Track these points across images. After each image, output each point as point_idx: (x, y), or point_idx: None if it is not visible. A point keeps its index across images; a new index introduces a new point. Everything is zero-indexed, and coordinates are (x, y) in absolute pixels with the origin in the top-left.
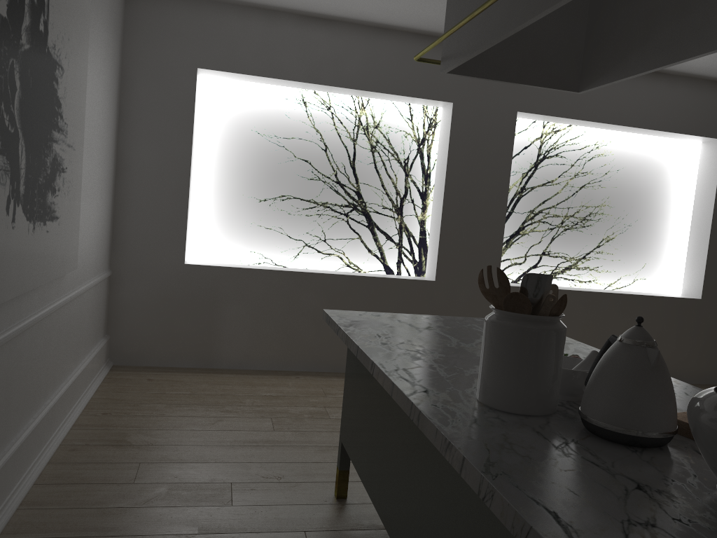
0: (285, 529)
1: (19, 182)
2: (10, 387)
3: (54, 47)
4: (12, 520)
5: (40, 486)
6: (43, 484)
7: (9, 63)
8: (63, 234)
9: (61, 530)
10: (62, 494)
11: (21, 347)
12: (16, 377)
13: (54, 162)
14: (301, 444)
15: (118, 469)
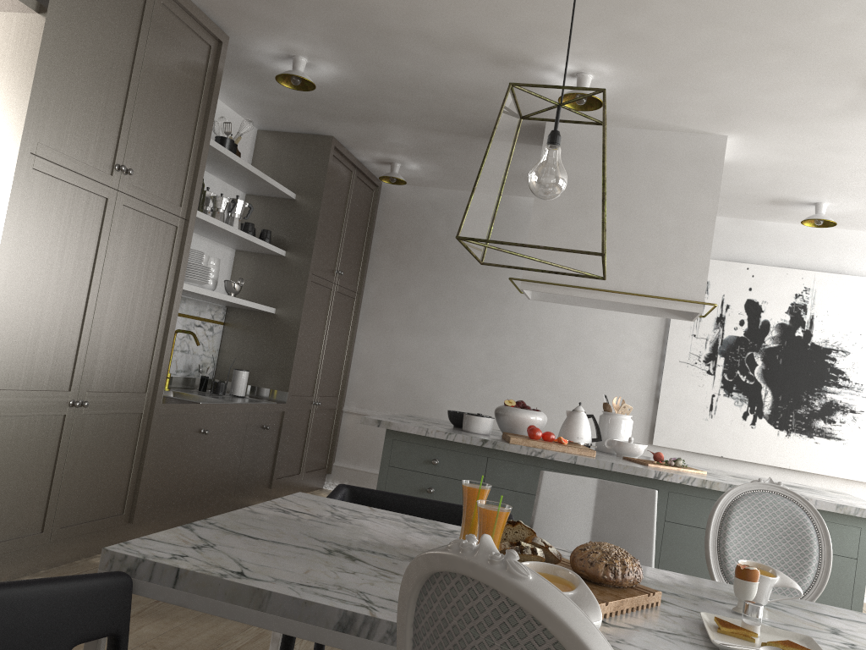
0: None
1: (762, 407)
2: None
3: (825, 341)
4: None
5: None
6: None
7: (746, 354)
8: (856, 452)
9: None
10: None
11: None
12: None
13: (829, 404)
14: None
15: None
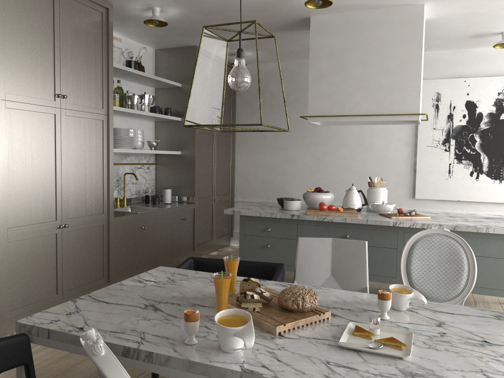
0: None
1: (482, 167)
2: None
3: None
4: None
5: None
6: None
7: (469, 135)
8: None
9: None
10: None
11: None
12: None
13: None
14: None
15: None
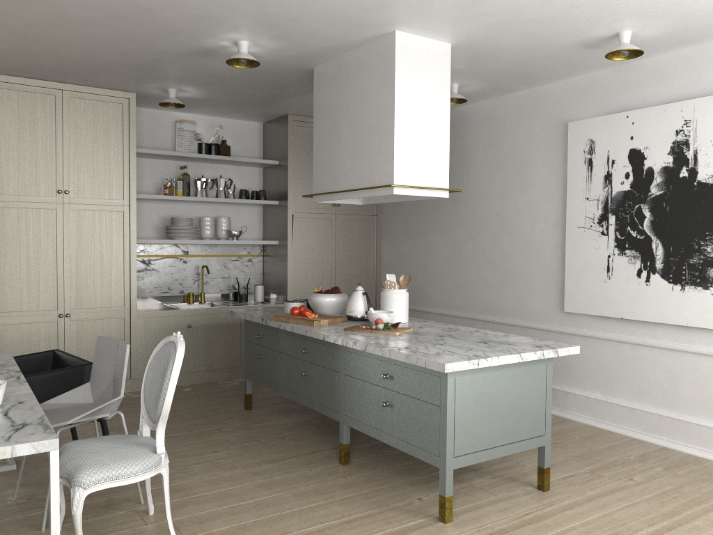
0: (536, 465)
1: (655, 262)
2: (676, 379)
3: (712, 176)
4: (648, 442)
5: (687, 455)
6: (690, 456)
7: (635, 207)
8: None
9: (620, 444)
10: (666, 454)
11: (695, 363)
12: (687, 378)
13: None
14: (658, 527)
15: (689, 471)
